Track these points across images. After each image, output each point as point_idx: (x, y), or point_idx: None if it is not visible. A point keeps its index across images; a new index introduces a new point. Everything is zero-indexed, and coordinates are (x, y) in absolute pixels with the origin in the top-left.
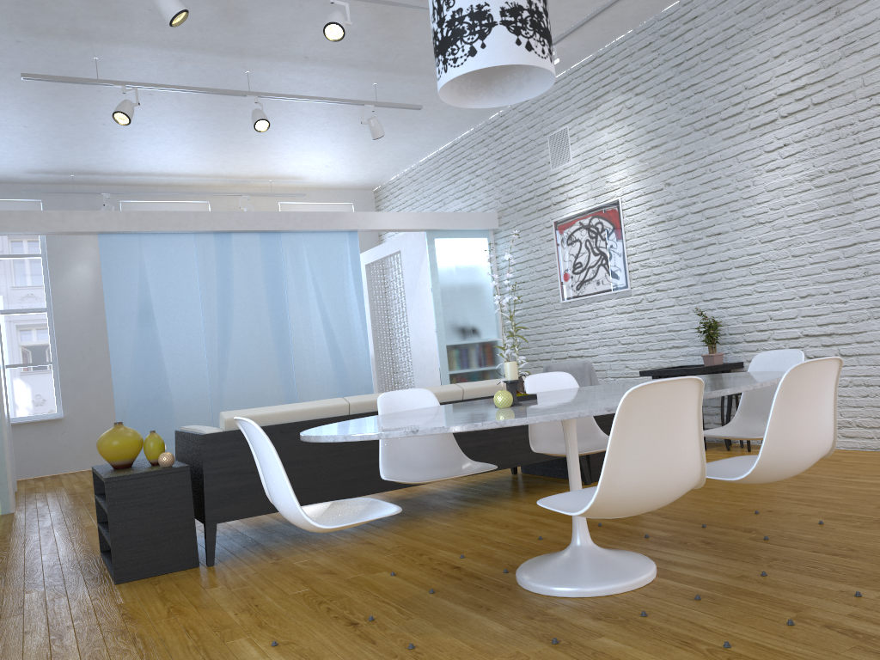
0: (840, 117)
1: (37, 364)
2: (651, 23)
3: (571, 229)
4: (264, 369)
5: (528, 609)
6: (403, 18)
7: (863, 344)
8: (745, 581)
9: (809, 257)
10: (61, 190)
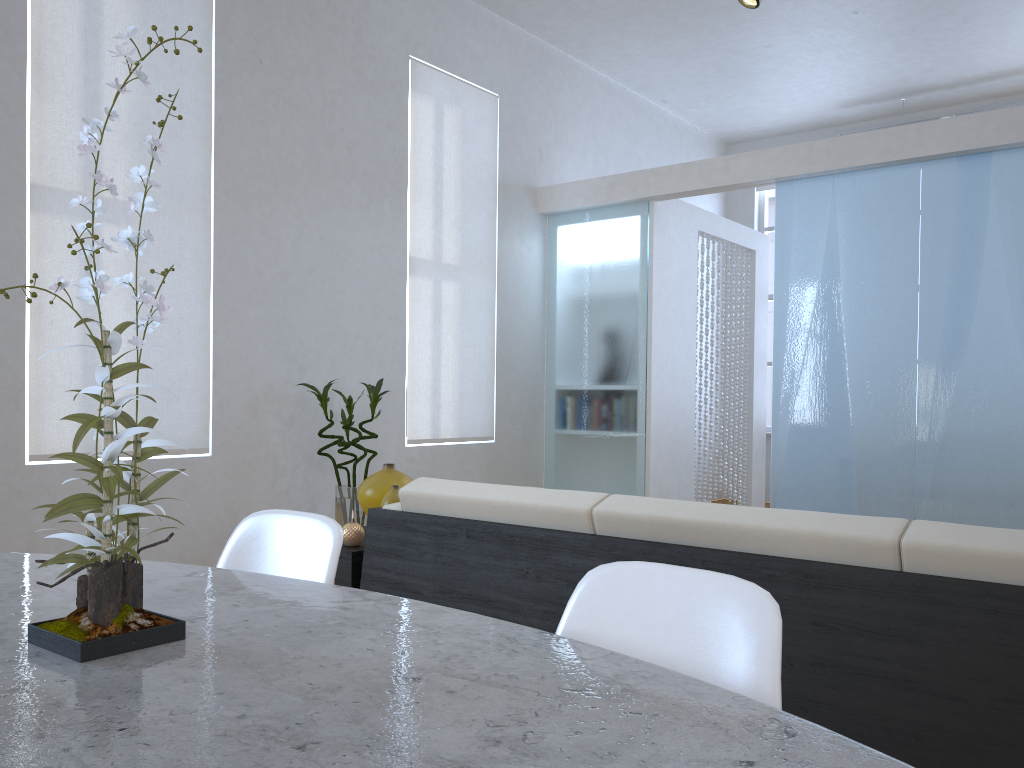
0: None
1: None
2: None
3: None
4: None
5: None
6: None
7: None
8: None
9: None
10: (884, 123)
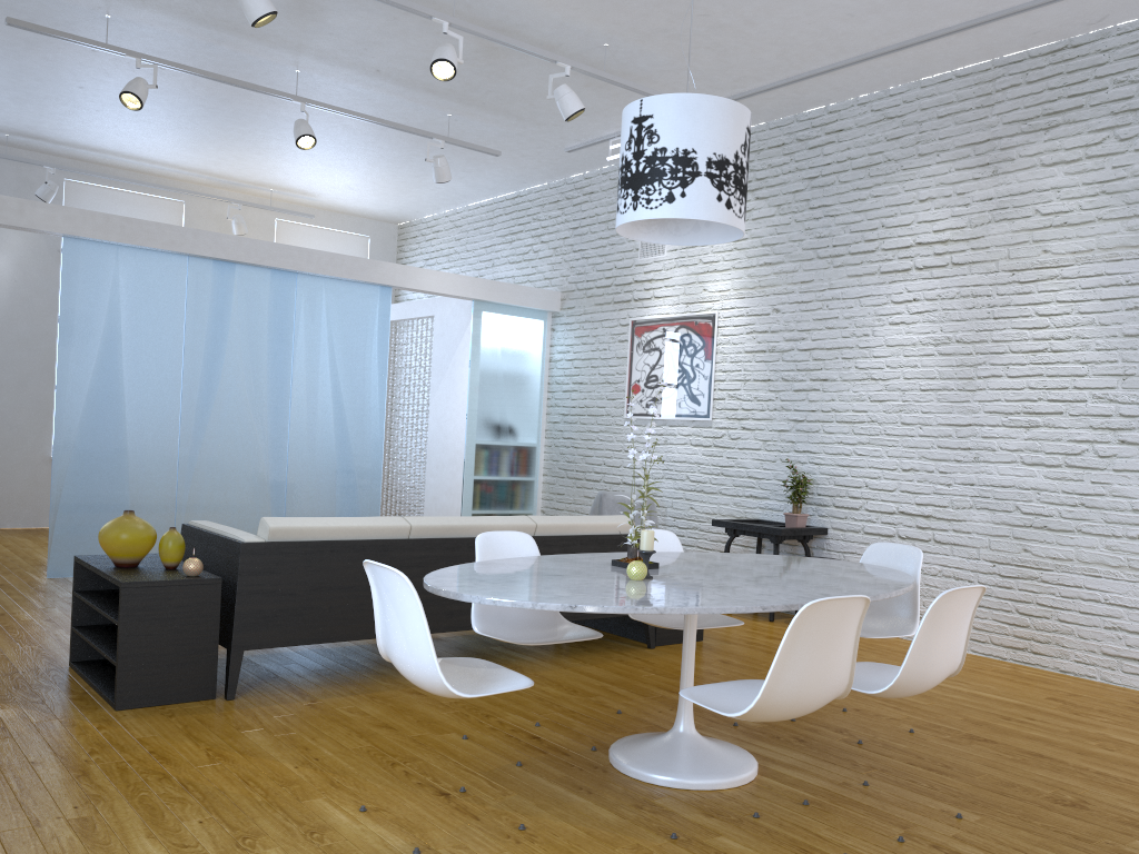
0: (979, 285)
1: None
2: (789, 122)
3: (651, 333)
4: (251, 441)
5: (633, 797)
6: (512, 56)
7: (960, 533)
8: (848, 789)
9: (919, 428)
10: None
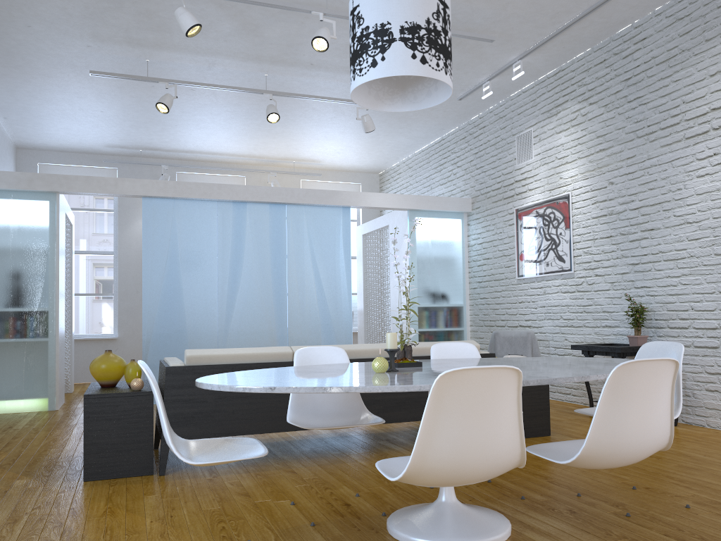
0: None
1: (102, 295)
2: (607, 43)
3: (528, 216)
4: (263, 314)
5: None
6: None
7: None
8: None
9: None
10: (131, 161)
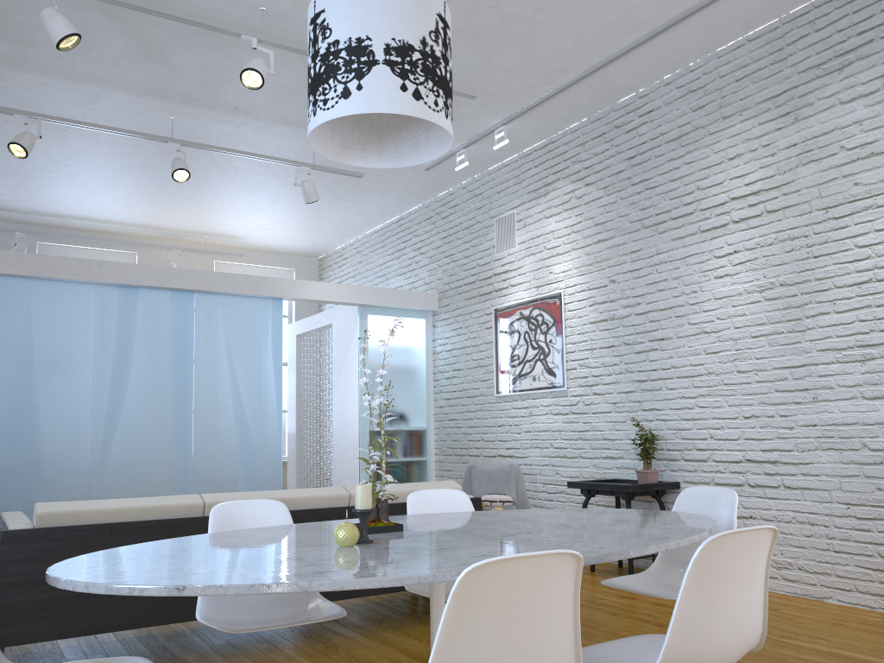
0: (795, 227)
1: None
2: (606, 113)
3: (510, 318)
4: (157, 440)
5: None
6: None
7: (809, 476)
8: None
9: (755, 374)
10: None
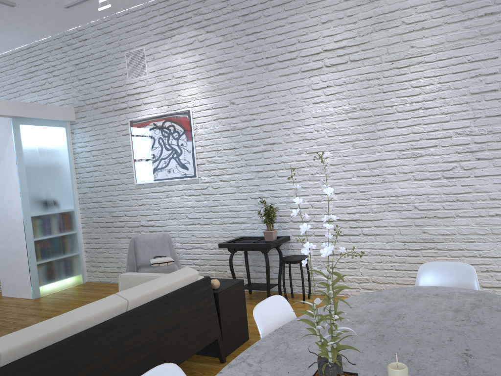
0: (370, 72)
1: None
2: None
3: (145, 128)
4: None
5: None
6: None
7: (379, 227)
8: None
9: (343, 166)
10: None
